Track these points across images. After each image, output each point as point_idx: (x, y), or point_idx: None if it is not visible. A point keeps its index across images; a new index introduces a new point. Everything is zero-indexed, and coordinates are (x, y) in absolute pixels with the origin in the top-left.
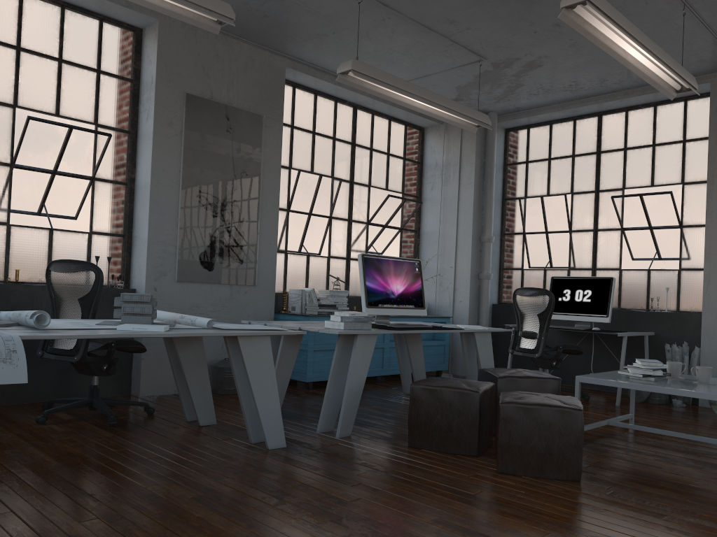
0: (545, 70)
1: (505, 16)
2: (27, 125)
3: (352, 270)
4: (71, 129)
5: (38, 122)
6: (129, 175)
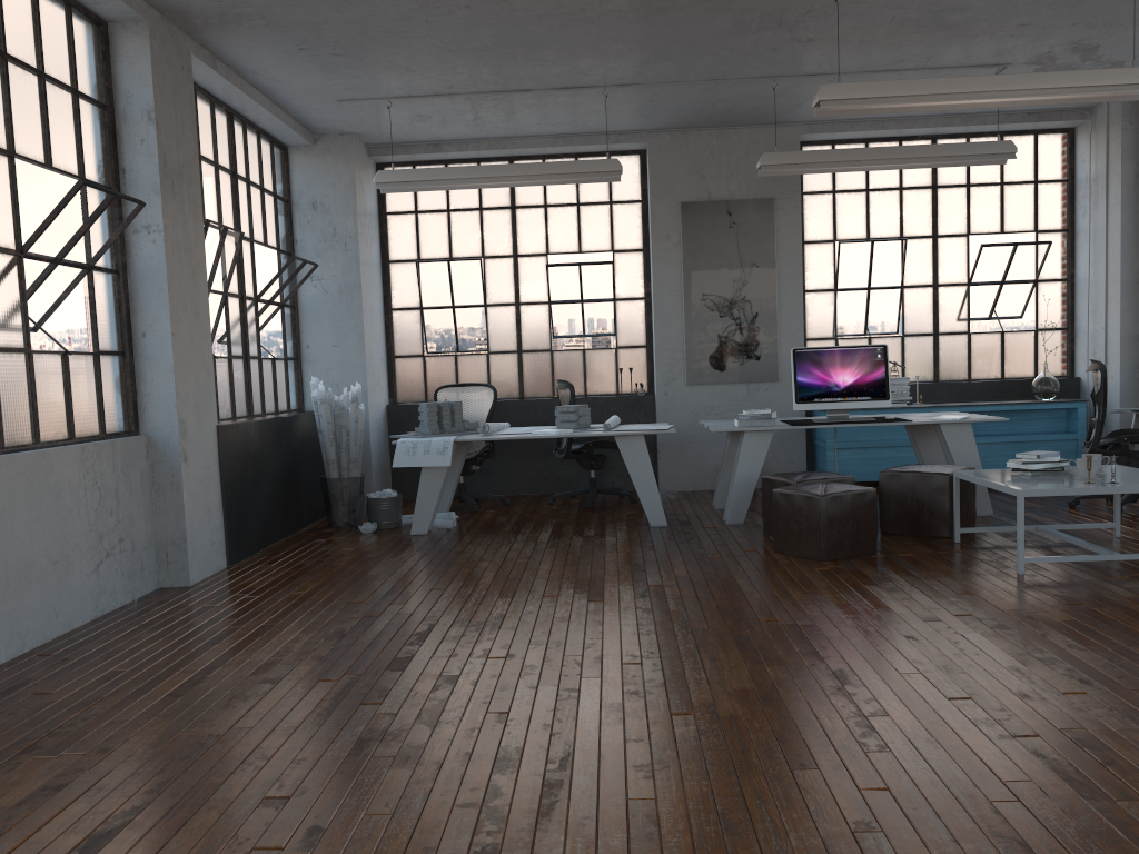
0: (1114, 46)
1: (945, 41)
2: (547, 271)
3: (944, 348)
4: (579, 266)
5: (554, 266)
6: (645, 290)
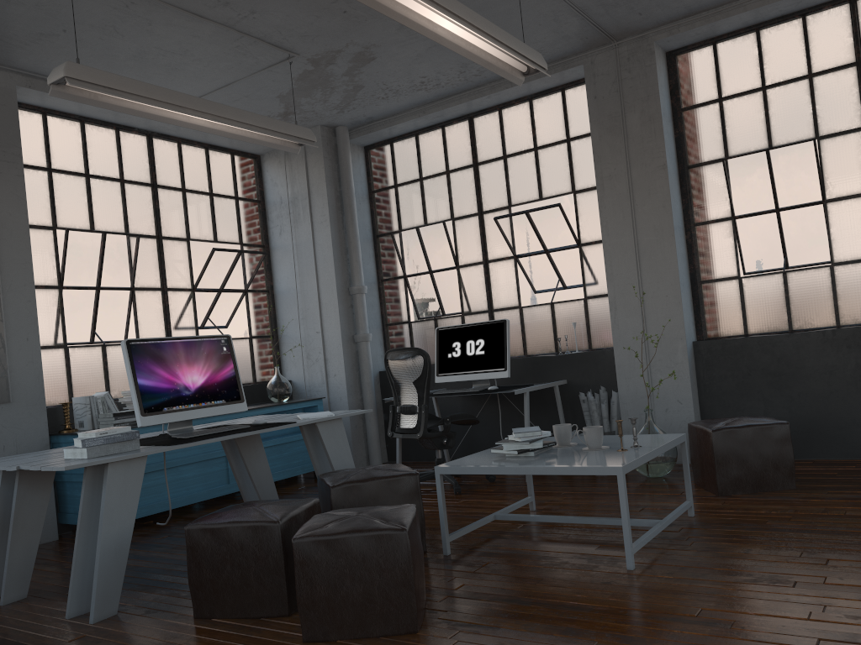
0: (381, 64)
1: None
2: None
3: None
4: None
5: None
6: None
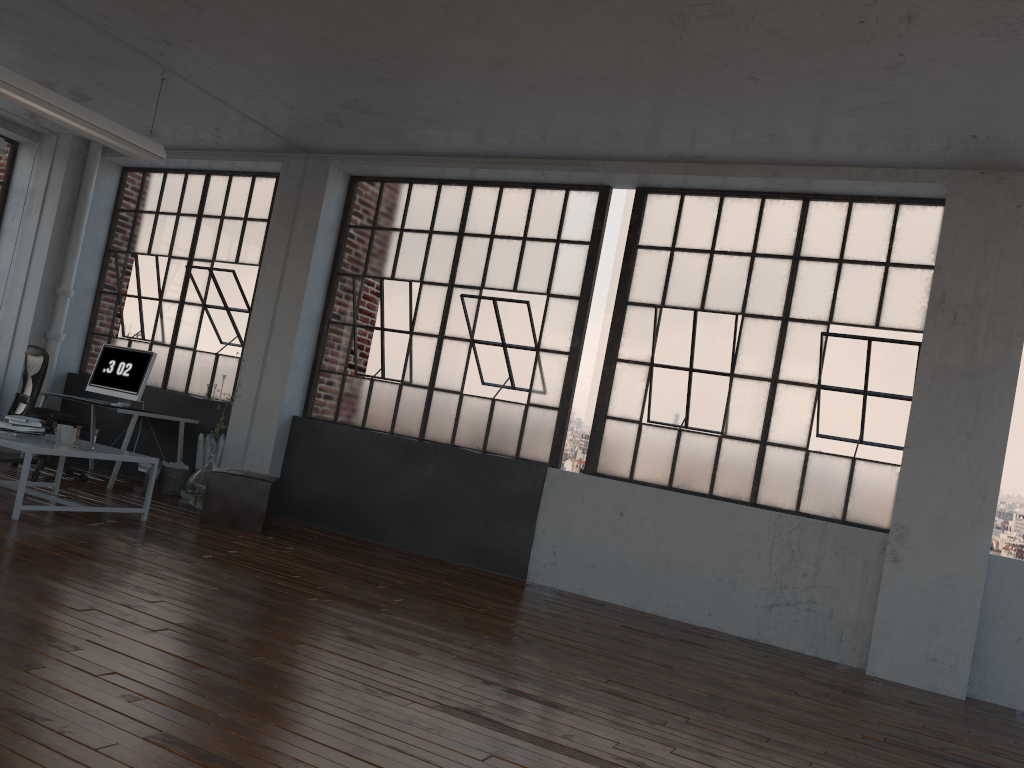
0: (101, 105)
1: None
2: None
3: None
4: None
5: None
6: None
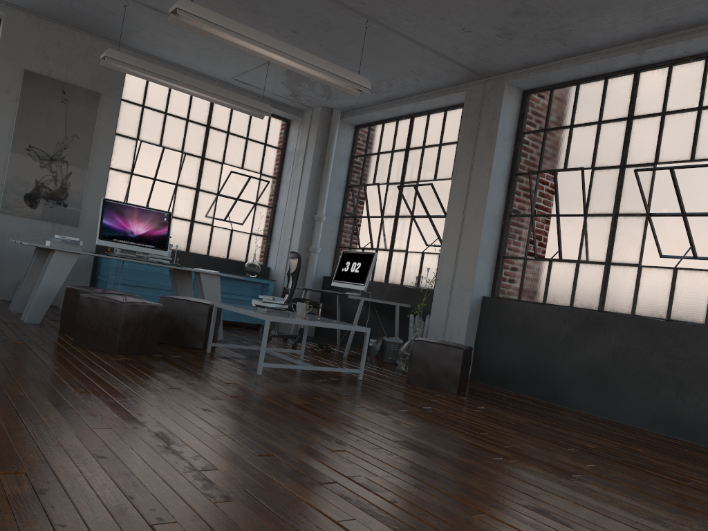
0: None
1: (249, 22)
2: None
3: (196, 232)
4: None
5: None
6: None
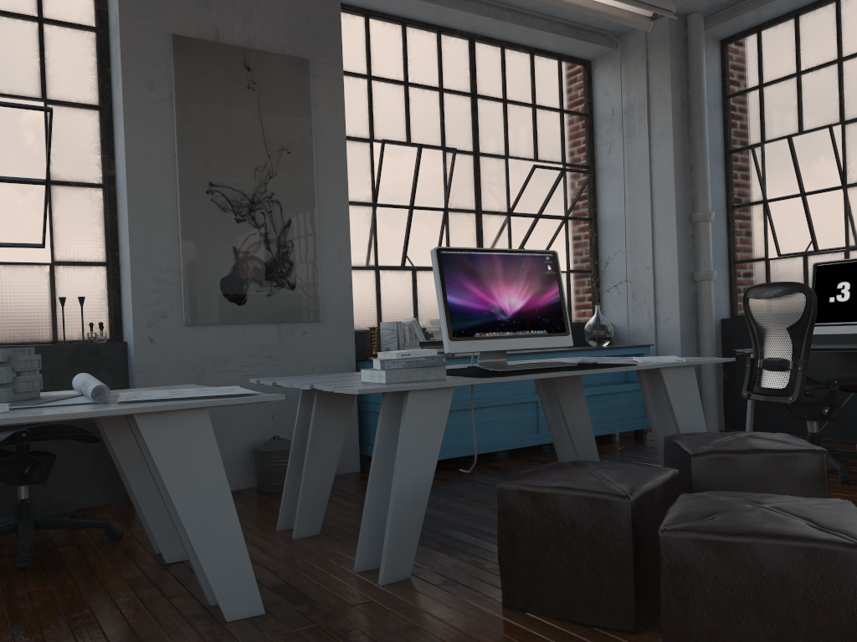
0: None
1: None
2: None
3: None
4: None
5: None
6: (105, 172)
